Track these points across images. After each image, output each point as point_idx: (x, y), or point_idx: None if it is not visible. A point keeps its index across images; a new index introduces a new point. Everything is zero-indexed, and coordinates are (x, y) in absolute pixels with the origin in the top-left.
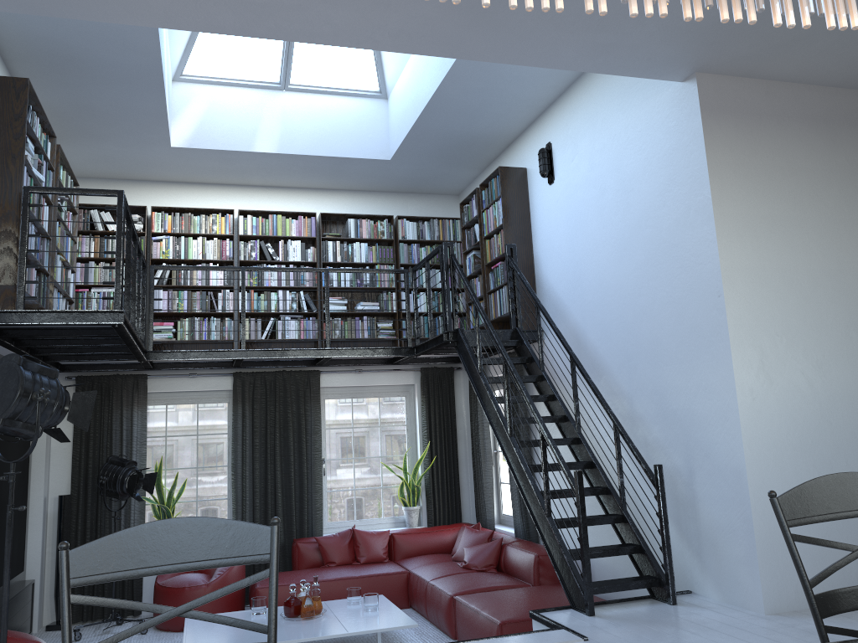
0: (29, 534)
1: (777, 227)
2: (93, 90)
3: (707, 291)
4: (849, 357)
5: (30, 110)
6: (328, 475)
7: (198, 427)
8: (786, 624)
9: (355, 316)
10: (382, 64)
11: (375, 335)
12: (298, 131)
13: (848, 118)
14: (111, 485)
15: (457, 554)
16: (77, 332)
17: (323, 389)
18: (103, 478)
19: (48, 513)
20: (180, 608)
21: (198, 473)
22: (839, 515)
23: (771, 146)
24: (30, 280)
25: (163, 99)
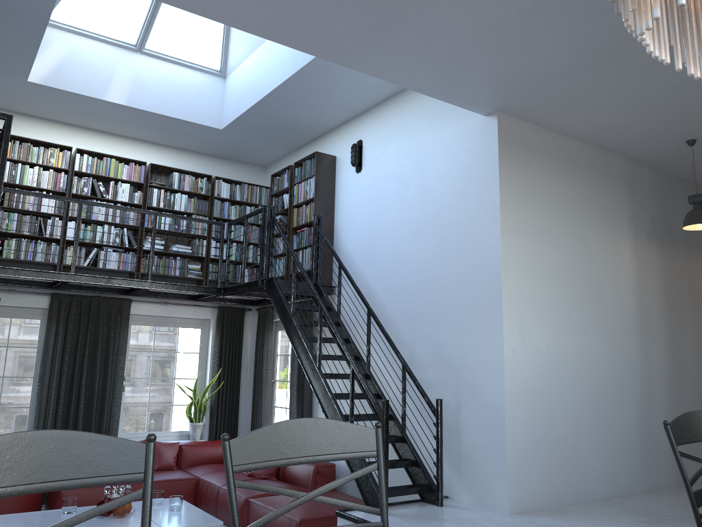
0: None
1: (537, 232)
2: None
3: (488, 272)
4: (571, 331)
5: None
6: (126, 392)
7: (9, 339)
8: (526, 520)
9: (168, 256)
10: (228, 49)
11: (185, 274)
12: (147, 90)
13: (582, 163)
14: None
15: None
16: None
17: (131, 316)
18: None
19: None
20: (313, 493)
21: (4, 382)
22: (697, 439)
23: (537, 174)
24: None
25: (40, 38)
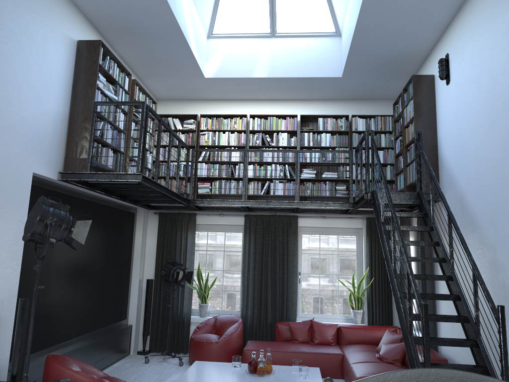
0: (131, 299)
1: None
2: (150, 46)
3: None
4: None
5: (107, 58)
6: (303, 283)
7: (225, 246)
8: None
9: (323, 181)
10: (334, 13)
11: (334, 194)
12: (281, 62)
13: None
14: (167, 276)
15: (378, 348)
16: (129, 186)
17: (301, 228)
18: (163, 272)
19: (142, 288)
20: None
21: (224, 274)
22: None
23: None
24: (107, 156)
25: (189, 47)
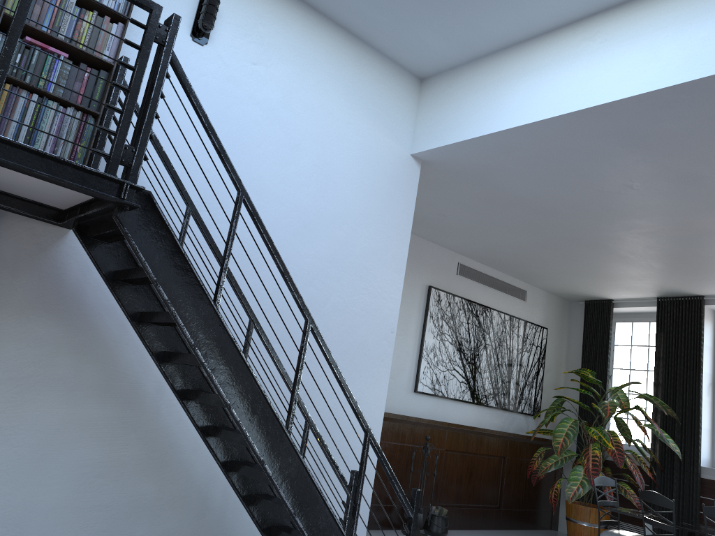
0: None
1: None
2: None
3: (383, 323)
4: None
5: None
6: None
7: None
8: None
9: None
10: None
11: None
12: None
13: None
14: None
15: None
16: None
17: None
18: None
19: None
20: None
21: None
22: None
23: None
24: None
25: None
